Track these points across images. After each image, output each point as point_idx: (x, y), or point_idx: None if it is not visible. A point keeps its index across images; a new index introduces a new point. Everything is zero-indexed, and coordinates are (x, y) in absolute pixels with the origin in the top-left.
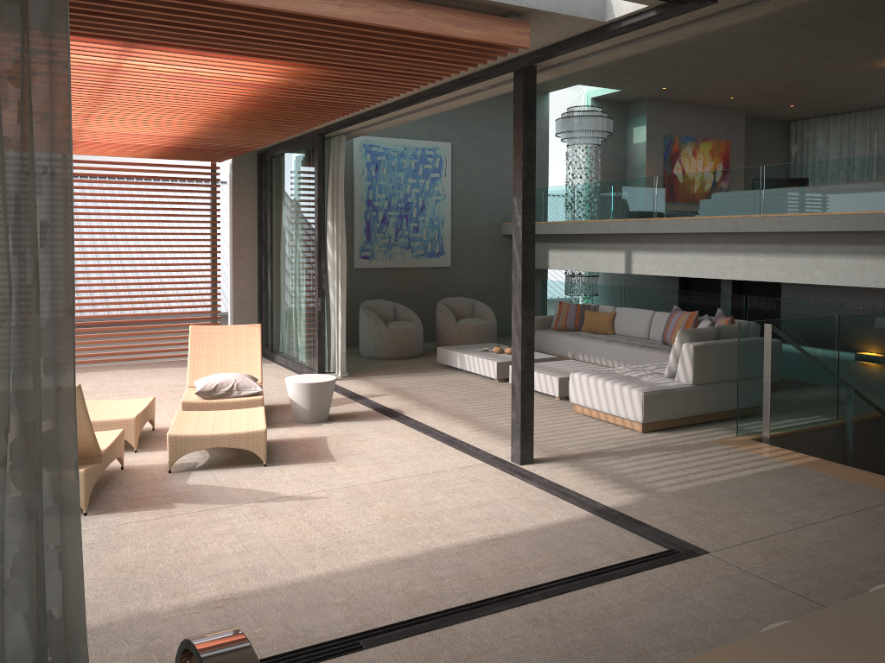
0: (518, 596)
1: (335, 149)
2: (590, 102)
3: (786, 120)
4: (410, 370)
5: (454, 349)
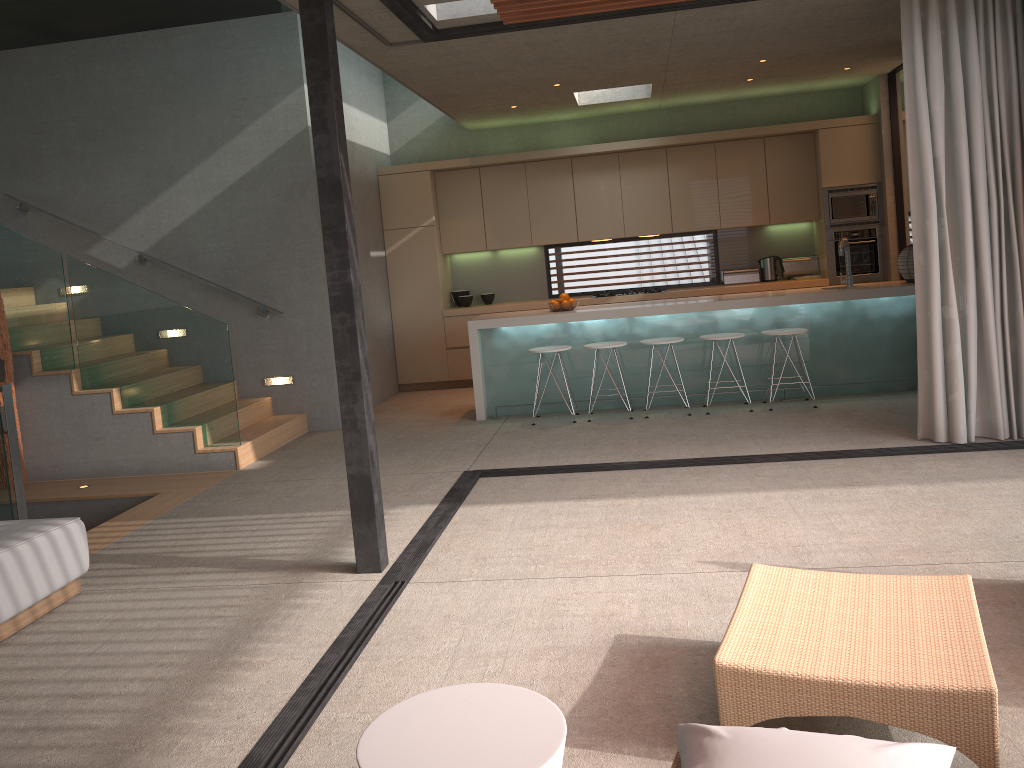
0: (638, 463)
1: None
2: None
3: None
4: None
5: None
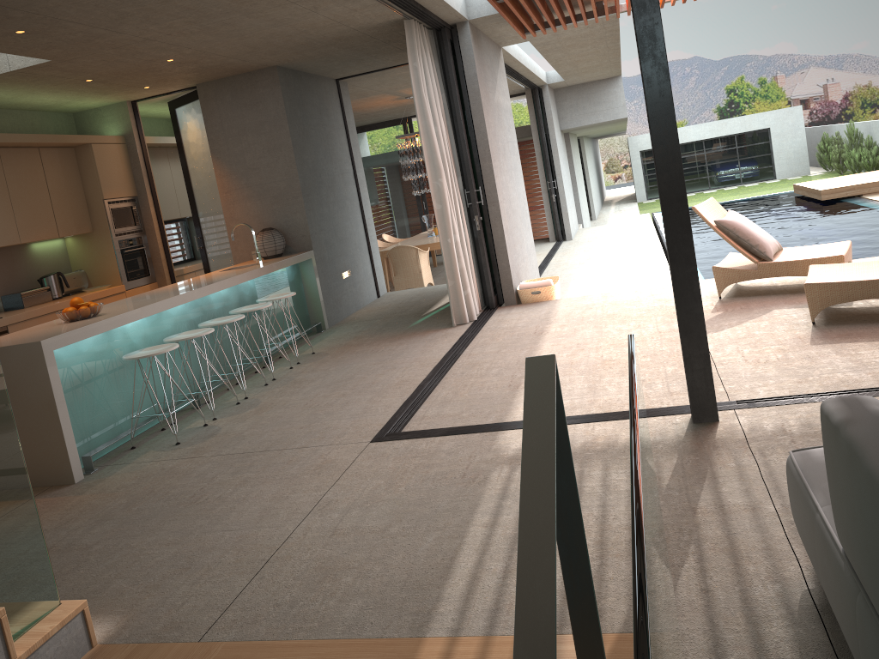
0: (431, 380)
1: None
2: None
3: None
4: None
5: None
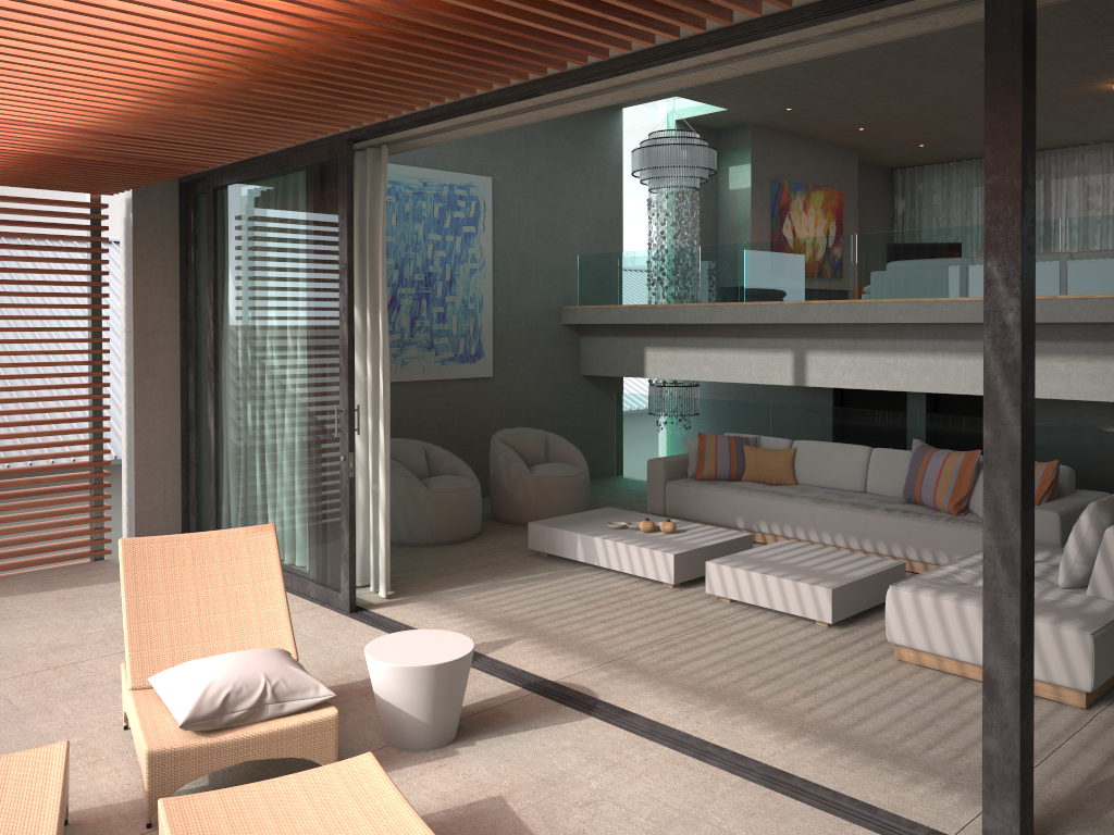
0: None
1: (368, 173)
2: (674, 126)
3: (892, 166)
4: (495, 570)
5: (562, 525)
